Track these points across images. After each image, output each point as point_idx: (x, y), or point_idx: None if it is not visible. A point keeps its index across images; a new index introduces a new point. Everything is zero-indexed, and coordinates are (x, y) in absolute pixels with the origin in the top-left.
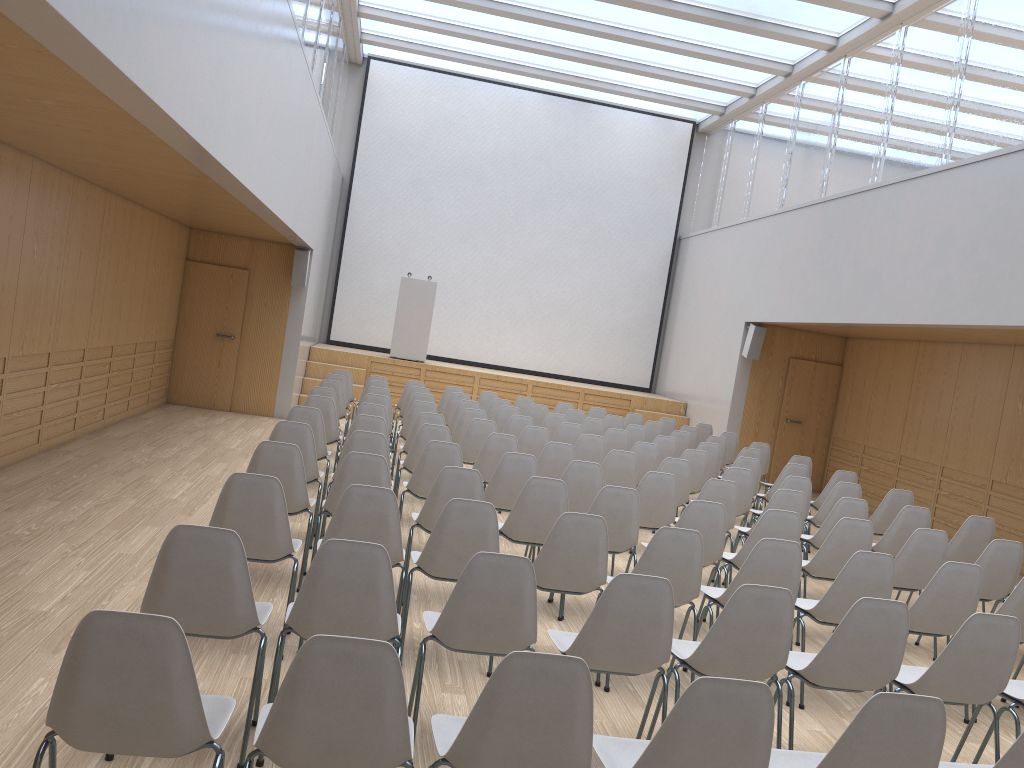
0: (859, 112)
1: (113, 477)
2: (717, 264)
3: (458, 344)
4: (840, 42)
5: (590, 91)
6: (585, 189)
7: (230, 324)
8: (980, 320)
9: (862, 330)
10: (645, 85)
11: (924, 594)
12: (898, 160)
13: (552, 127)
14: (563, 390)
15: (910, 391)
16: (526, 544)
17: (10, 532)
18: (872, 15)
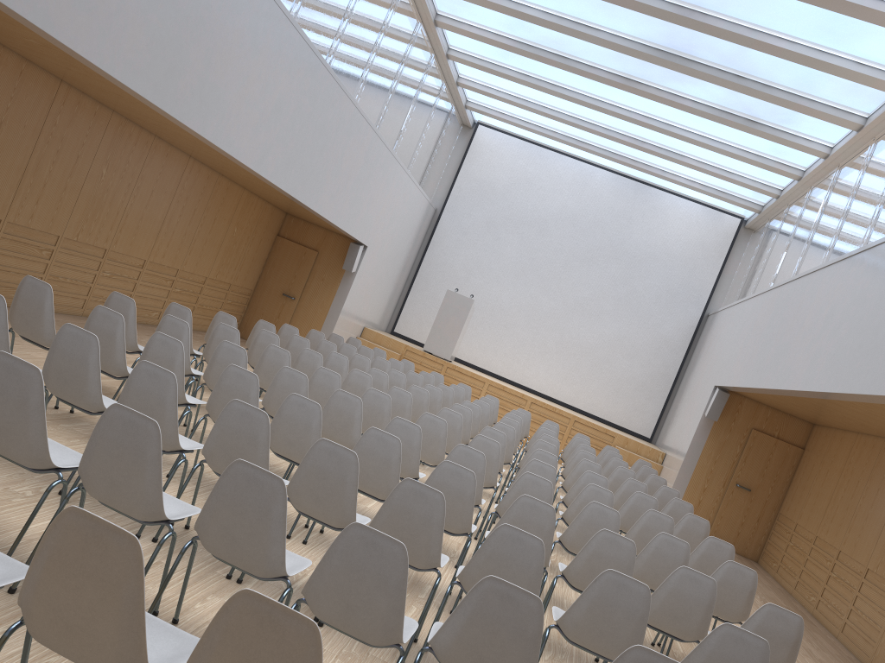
0: (831, 212)
1: None
2: (718, 336)
3: (492, 359)
4: (832, 151)
5: (648, 175)
6: (630, 256)
7: (294, 288)
8: (823, 387)
9: (797, 407)
10: (689, 175)
11: (503, 519)
12: (837, 252)
13: (613, 200)
14: (556, 413)
15: (839, 478)
16: None
17: None
18: (847, 126)
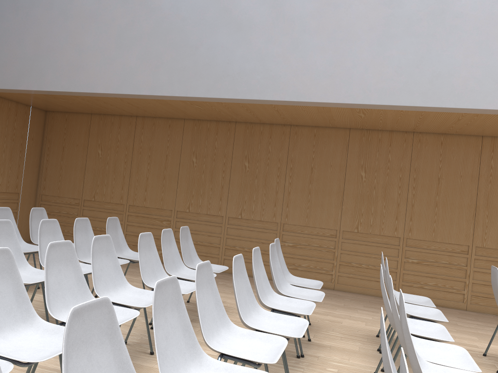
0: None
1: None
2: None
3: None
4: None
5: None
6: None
7: None
8: None
9: None
10: None
11: None
12: None
13: None
14: None
15: None
16: None
17: None
18: None
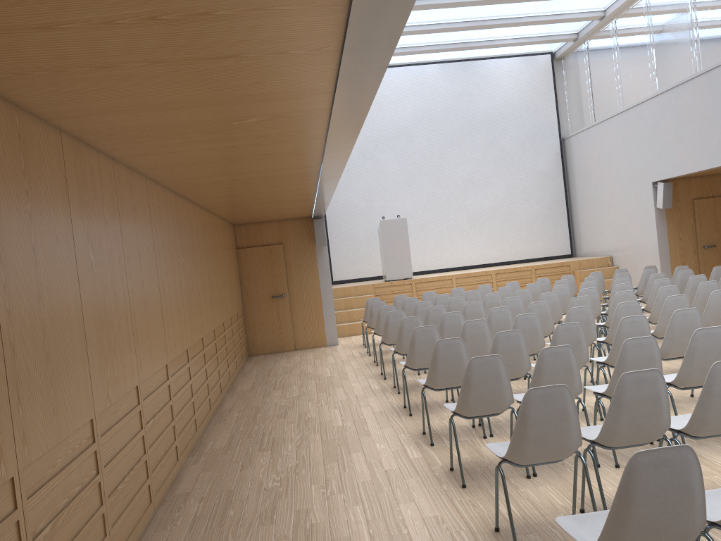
0: None
1: (281, 420)
2: (608, 147)
3: (424, 259)
4: None
5: (473, 51)
6: (485, 123)
7: (279, 286)
8: None
9: None
10: (516, 34)
11: None
12: None
13: (450, 85)
14: (518, 271)
15: None
16: (693, 388)
17: (265, 487)
18: None
